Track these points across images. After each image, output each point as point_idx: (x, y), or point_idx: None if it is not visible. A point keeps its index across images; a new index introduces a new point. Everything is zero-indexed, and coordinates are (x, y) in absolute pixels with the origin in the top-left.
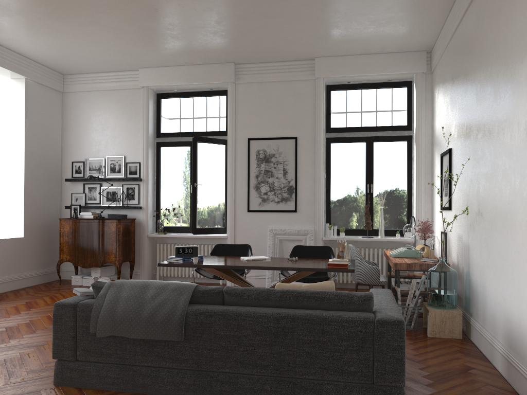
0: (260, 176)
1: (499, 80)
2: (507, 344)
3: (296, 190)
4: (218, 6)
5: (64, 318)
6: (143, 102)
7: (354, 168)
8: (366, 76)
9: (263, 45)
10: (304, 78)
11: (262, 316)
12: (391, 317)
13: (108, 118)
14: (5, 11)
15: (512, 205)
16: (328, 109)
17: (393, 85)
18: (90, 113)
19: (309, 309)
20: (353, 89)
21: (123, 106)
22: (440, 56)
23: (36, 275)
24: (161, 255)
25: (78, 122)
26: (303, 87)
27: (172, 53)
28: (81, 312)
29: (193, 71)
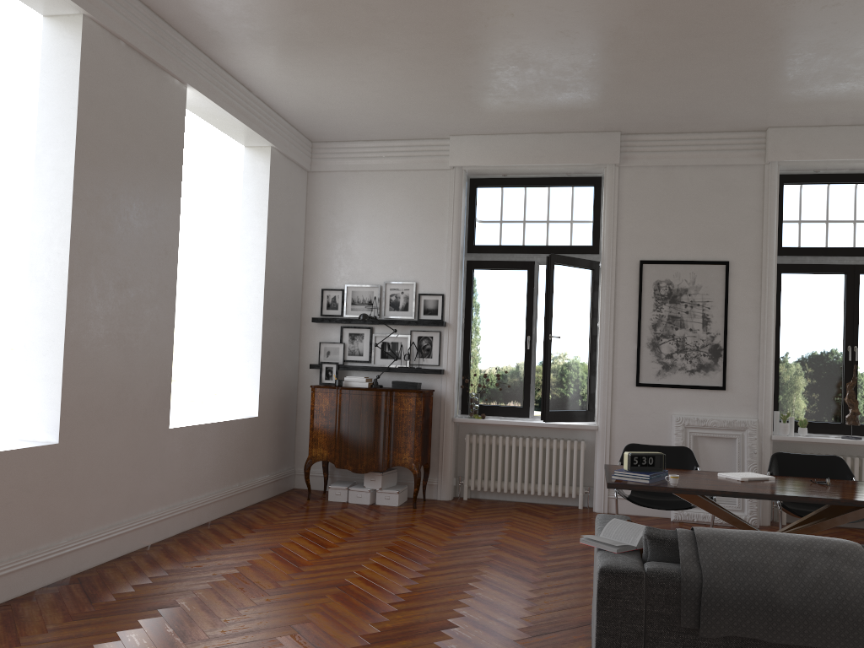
0: (660, 325)
1: None
2: None
3: (725, 352)
4: (684, 38)
5: (621, 597)
6: (452, 192)
7: (823, 317)
8: (857, 162)
9: (698, 105)
10: (744, 162)
11: None
12: None
13: (389, 218)
14: (311, 34)
15: None
16: (778, 215)
17: None
18: (356, 209)
19: None
20: (825, 182)
21: (416, 198)
22: None
23: (269, 482)
24: (473, 454)
25: (334, 223)
26: (741, 176)
27: (529, 113)
28: (656, 589)
29: (547, 144)
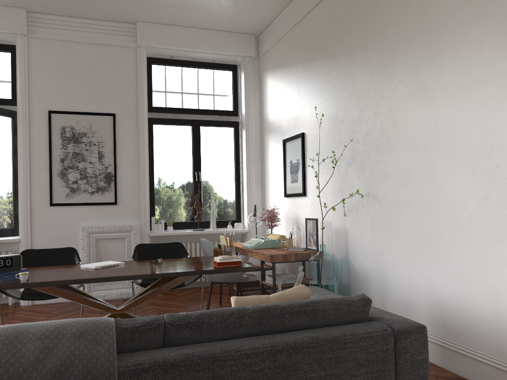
0: (67, 159)
1: (411, 55)
2: (438, 329)
3: (116, 178)
4: None
5: None
6: None
7: (180, 154)
8: (194, 52)
9: None
10: (123, 44)
11: (251, 354)
12: (408, 323)
13: None
14: None
15: (445, 183)
16: (149, 85)
17: (219, 66)
18: None
19: (297, 329)
20: (177, 65)
21: None
22: (278, 40)
23: None
24: None
25: None
26: (121, 54)
27: None
28: None
29: None
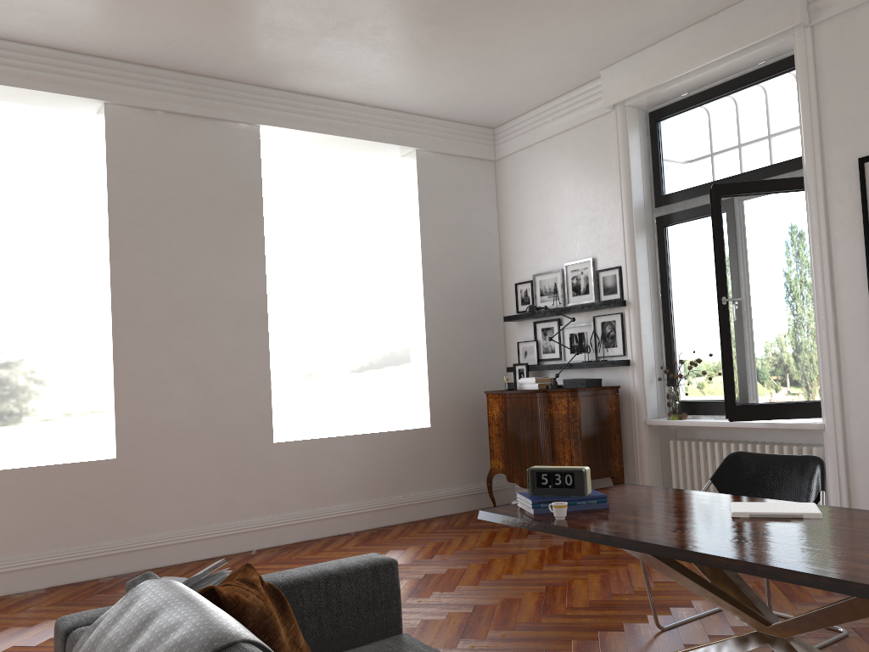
0: None
1: None
2: None
3: None
4: None
5: None
6: (616, 138)
7: None
8: None
9: None
10: None
11: None
12: None
13: (563, 189)
14: (301, 36)
15: None
16: None
17: None
18: (535, 188)
19: None
20: None
21: (585, 157)
22: None
23: (460, 495)
24: (678, 466)
25: (519, 209)
26: None
27: (634, 8)
28: None
29: (703, 35)
